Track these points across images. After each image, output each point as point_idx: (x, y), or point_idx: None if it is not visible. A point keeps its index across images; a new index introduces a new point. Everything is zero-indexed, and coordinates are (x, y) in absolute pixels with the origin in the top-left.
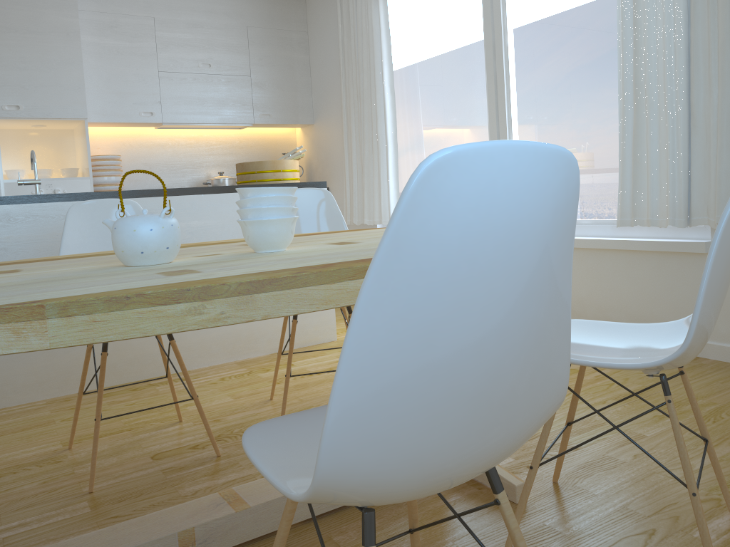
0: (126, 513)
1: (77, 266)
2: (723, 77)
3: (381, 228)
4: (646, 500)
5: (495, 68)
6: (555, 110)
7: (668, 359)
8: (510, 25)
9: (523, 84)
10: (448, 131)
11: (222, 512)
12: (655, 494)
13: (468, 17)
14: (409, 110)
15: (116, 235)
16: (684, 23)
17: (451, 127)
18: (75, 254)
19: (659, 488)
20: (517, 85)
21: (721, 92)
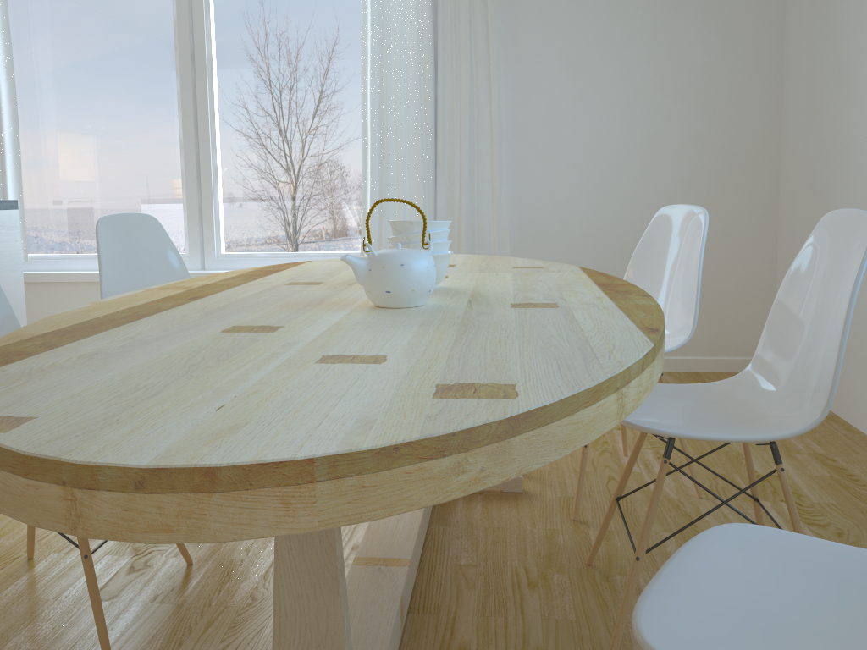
0: (219, 646)
1: (313, 315)
2: (466, 133)
3: (309, 263)
4: (578, 463)
5: (193, 76)
6: (276, 137)
7: (684, 343)
8: (214, 33)
9: (232, 102)
10: (109, 141)
11: (399, 572)
12: (575, 459)
13: (148, 7)
14: (33, 105)
15: (406, 272)
16: (433, 80)
17: (115, 137)
18: (82, 309)
19: (570, 455)
20: (224, 102)
21: (464, 146)
